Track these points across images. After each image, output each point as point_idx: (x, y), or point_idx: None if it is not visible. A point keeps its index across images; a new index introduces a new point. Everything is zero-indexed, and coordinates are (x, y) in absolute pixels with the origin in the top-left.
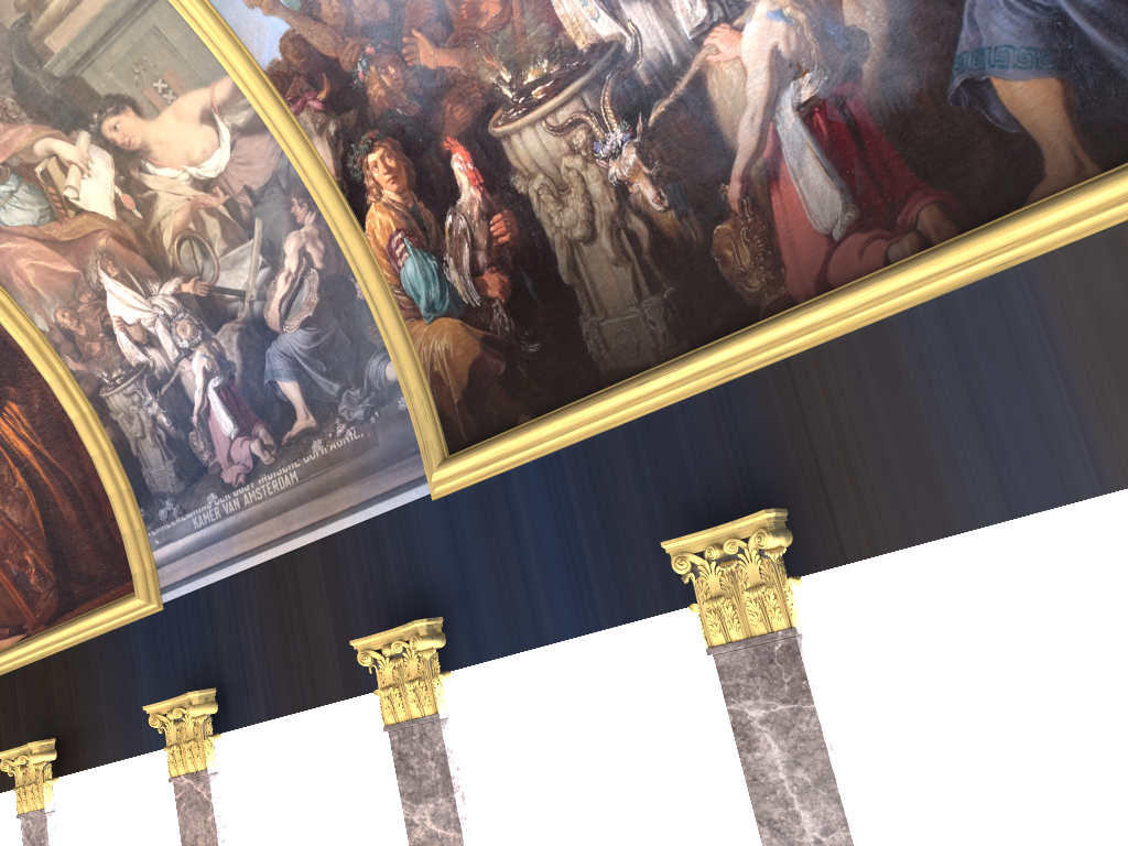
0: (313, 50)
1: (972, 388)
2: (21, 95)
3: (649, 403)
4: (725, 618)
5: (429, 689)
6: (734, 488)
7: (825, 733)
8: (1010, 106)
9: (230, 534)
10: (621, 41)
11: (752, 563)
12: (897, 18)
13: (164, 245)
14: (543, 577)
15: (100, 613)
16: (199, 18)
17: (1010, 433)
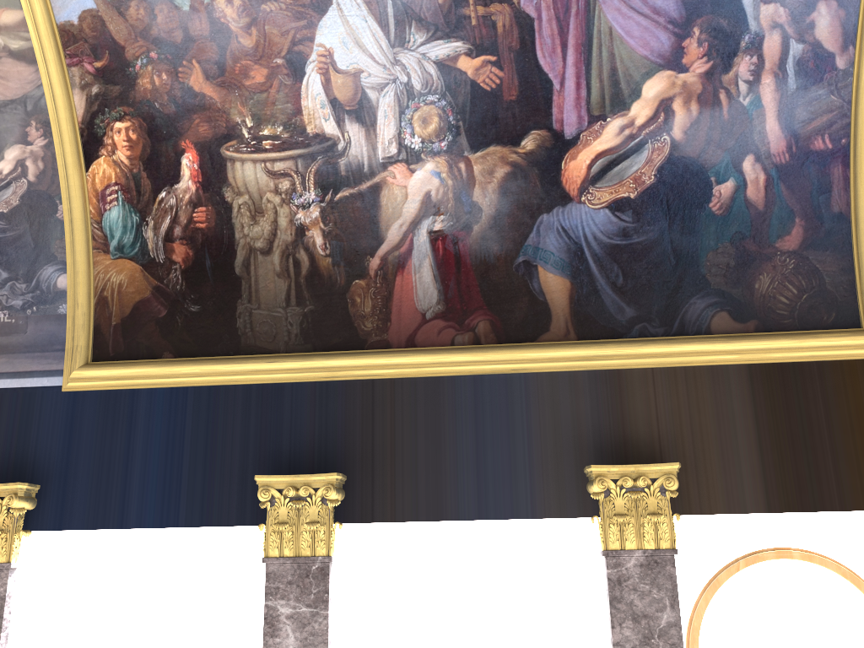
0: (107, 31)
1: (478, 435)
2: None
3: (270, 376)
4: (284, 539)
5: (8, 541)
6: (312, 452)
7: (329, 632)
8: (543, 284)
9: None
10: (337, 141)
11: (315, 506)
12: (501, 209)
13: None
14: (142, 476)
15: None
16: None
17: (492, 468)
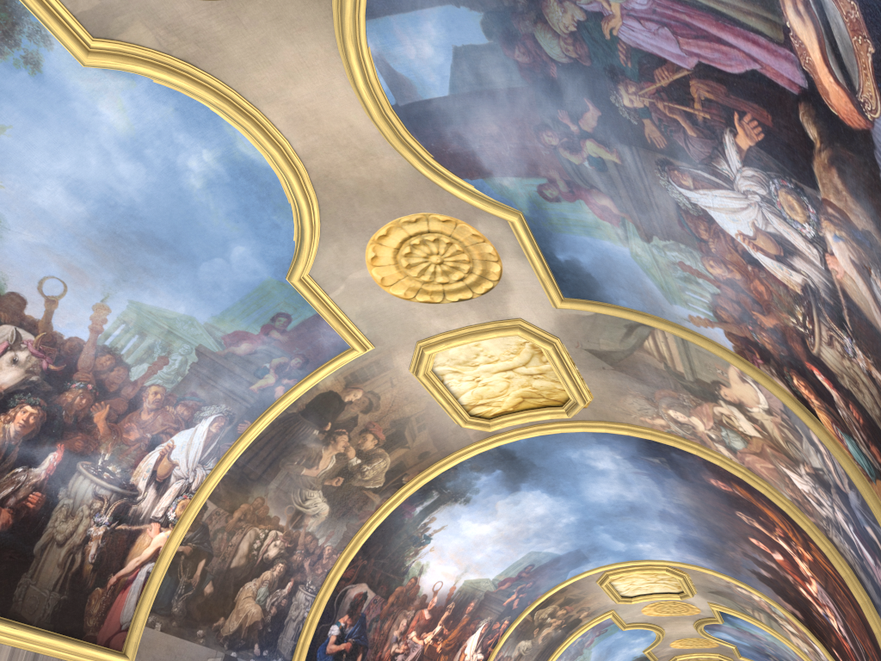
0: (736, 335)
1: None
2: (691, 392)
3: None
4: None
5: None
6: None
7: None
8: None
9: None
10: (806, 282)
11: None
12: (871, 214)
13: (783, 446)
14: None
15: None
16: (694, 342)
17: None
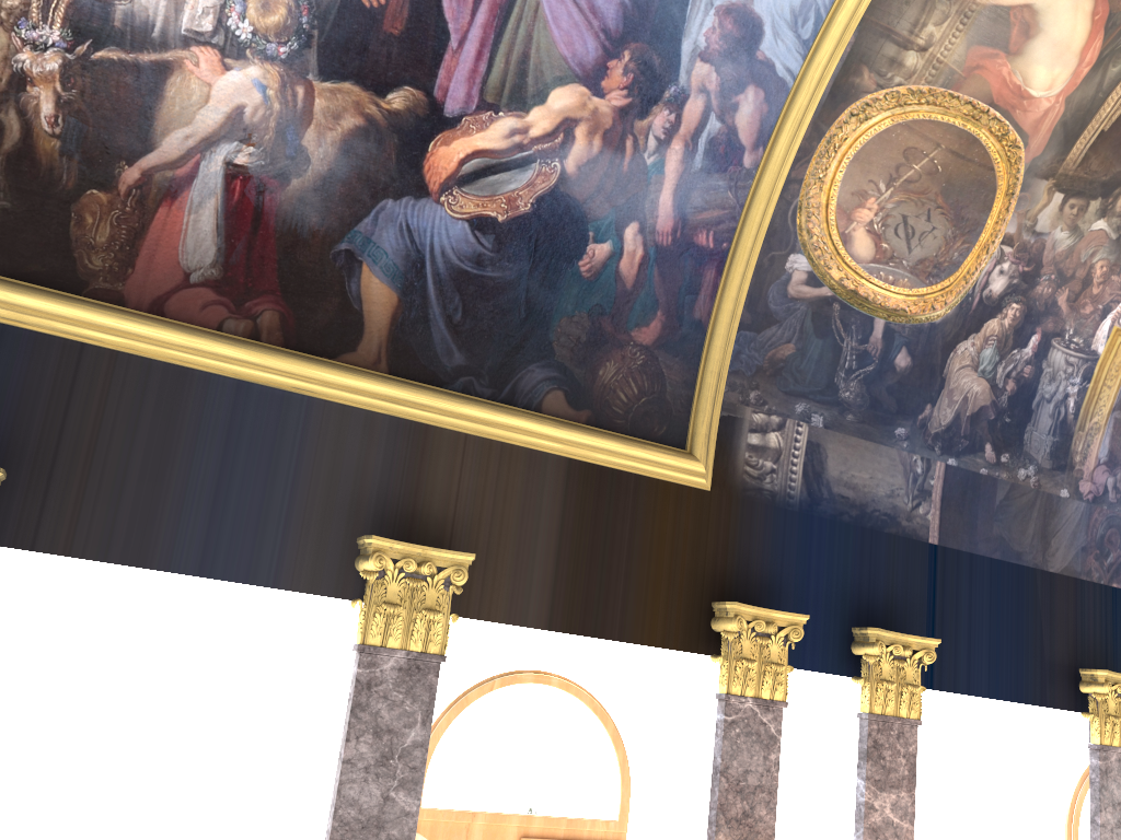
0: None
1: (226, 462)
2: None
3: None
4: None
5: None
6: None
7: None
8: (364, 290)
9: None
10: None
11: None
12: (336, 171)
13: None
14: None
15: None
16: None
17: (234, 511)
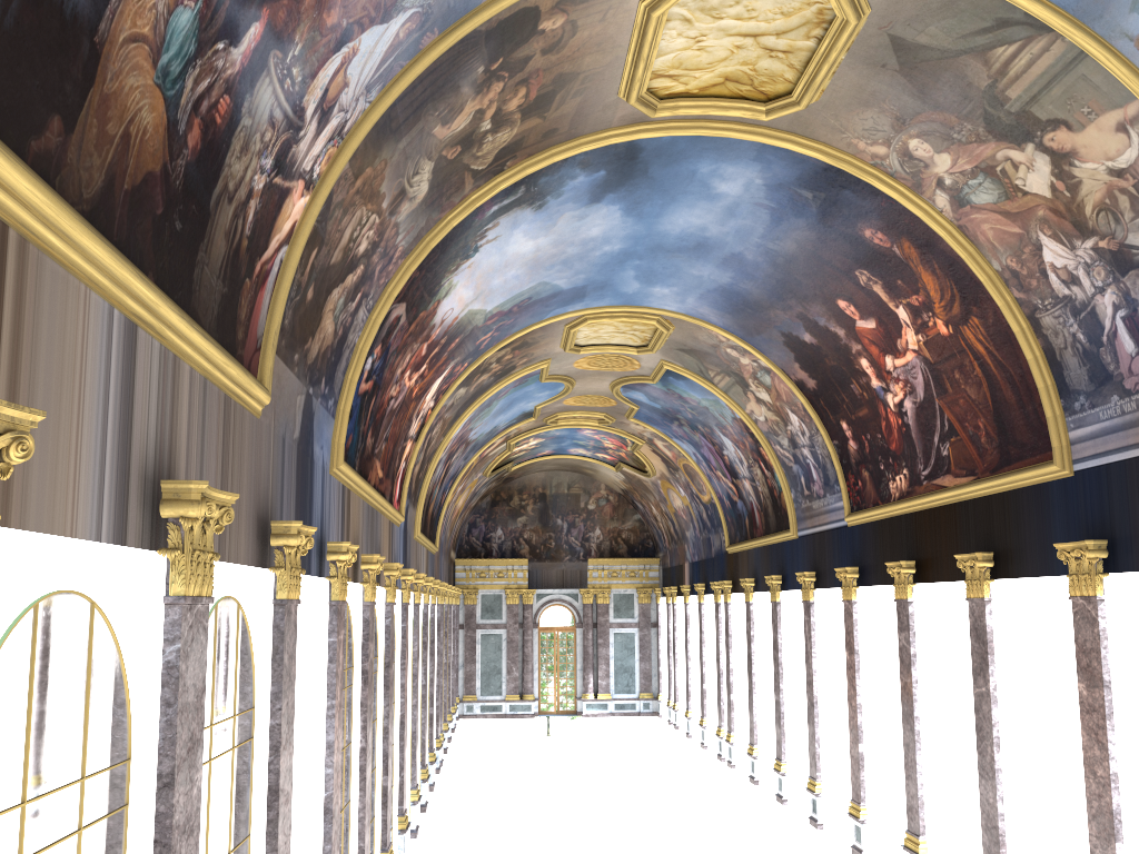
0: None
1: None
2: (988, 126)
3: None
4: None
5: None
6: None
7: None
8: None
9: (1126, 428)
10: None
11: None
12: None
13: (1085, 214)
14: None
15: (1027, 471)
16: (1114, 69)
17: None
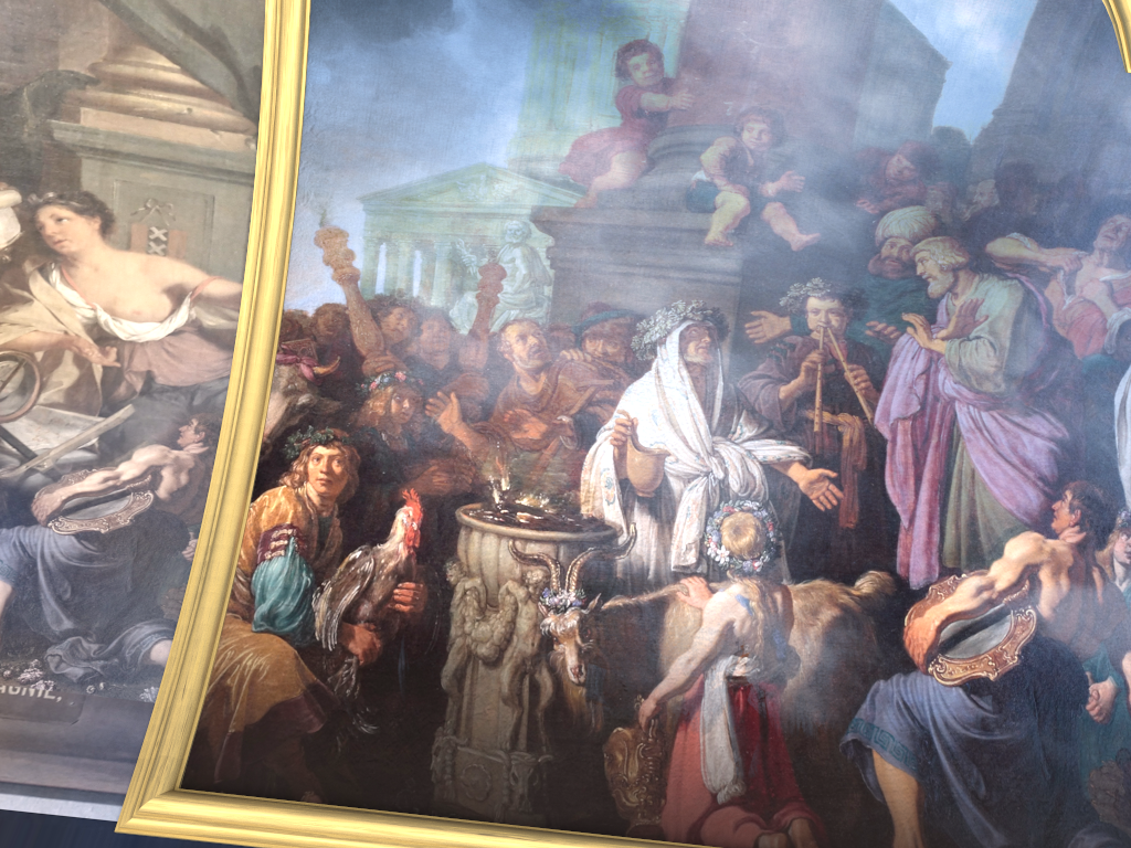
0: (348, 334)
1: None
2: None
3: None
4: None
5: None
6: None
7: None
8: (880, 778)
9: None
10: (618, 532)
11: None
12: (824, 663)
13: None
14: None
15: None
16: (276, 230)
17: None
